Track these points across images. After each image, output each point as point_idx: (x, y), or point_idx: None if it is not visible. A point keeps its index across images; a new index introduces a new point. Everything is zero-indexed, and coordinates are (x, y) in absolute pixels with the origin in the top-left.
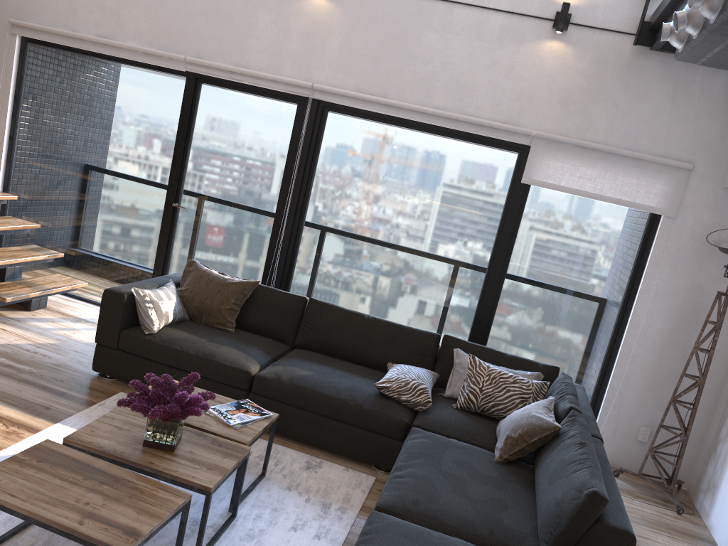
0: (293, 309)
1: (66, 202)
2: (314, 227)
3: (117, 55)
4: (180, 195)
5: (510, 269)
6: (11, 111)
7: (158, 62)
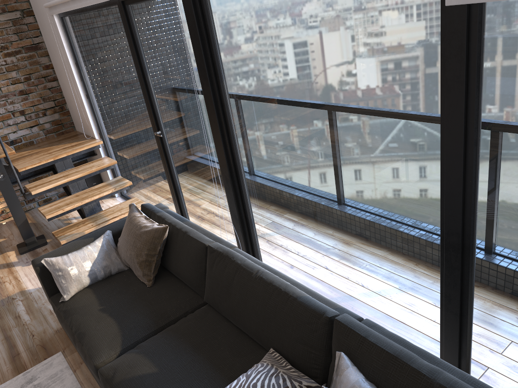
0: (197, 258)
1: (121, 140)
2: (242, 138)
3: (82, 6)
4: (159, 122)
5: (482, 179)
6: (78, 76)
7: (96, 0)
